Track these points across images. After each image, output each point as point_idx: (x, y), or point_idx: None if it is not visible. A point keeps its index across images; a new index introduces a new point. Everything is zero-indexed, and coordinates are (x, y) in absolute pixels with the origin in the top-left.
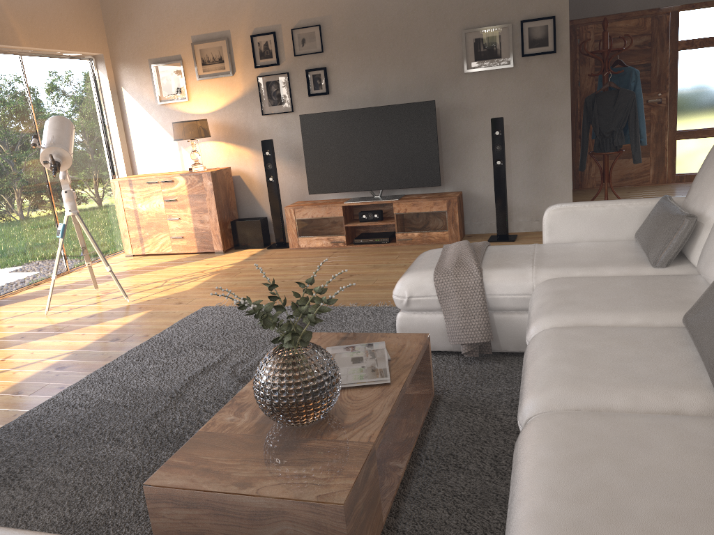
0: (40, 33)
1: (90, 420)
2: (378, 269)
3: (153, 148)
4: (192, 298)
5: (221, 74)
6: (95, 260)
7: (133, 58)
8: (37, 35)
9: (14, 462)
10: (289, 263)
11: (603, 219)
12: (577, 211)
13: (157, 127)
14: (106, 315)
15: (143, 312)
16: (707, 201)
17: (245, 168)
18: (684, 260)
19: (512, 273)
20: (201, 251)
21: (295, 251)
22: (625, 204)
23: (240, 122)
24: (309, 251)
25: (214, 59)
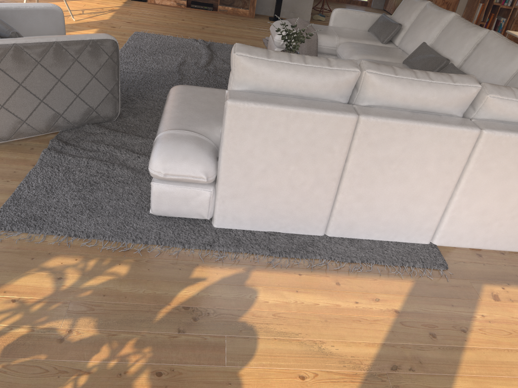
0: None
1: (147, 79)
2: (220, 26)
3: None
4: (119, 25)
5: None
6: None
7: None
8: None
9: (133, 92)
10: (159, 13)
11: (357, 19)
12: (348, 13)
13: None
14: (70, 28)
15: (95, 29)
16: (405, 20)
17: None
18: (391, 43)
19: (329, 37)
20: None
21: (153, 6)
22: (367, 14)
23: None
24: (164, 7)
25: None
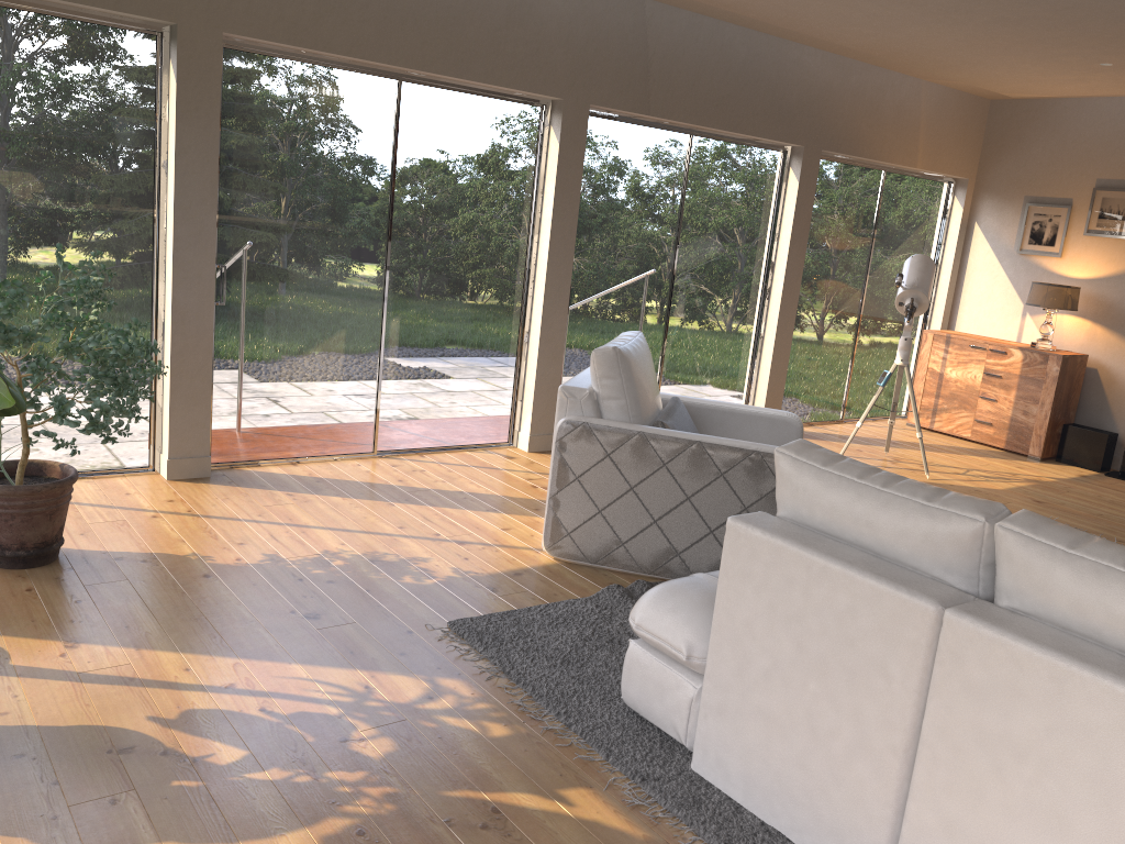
0: (914, 150)
1: None
2: None
3: (987, 304)
4: (1007, 500)
5: (1122, 234)
6: (870, 417)
7: (1004, 191)
8: (911, 152)
9: None
10: None
11: None
12: None
13: (1003, 280)
14: None
15: None
16: None
17: (1109, 361)
18: None
19: None
20: (1009, 448)
21: None
22: None
23: (1124, 302)
24: None
25: (1119, 214)
